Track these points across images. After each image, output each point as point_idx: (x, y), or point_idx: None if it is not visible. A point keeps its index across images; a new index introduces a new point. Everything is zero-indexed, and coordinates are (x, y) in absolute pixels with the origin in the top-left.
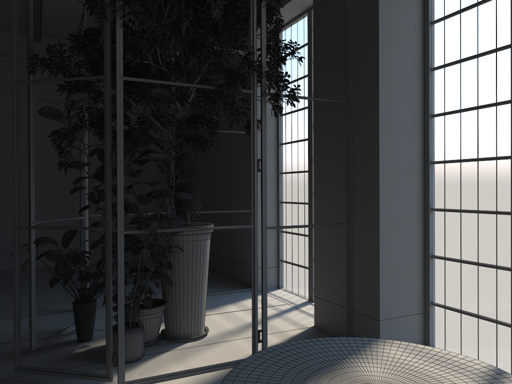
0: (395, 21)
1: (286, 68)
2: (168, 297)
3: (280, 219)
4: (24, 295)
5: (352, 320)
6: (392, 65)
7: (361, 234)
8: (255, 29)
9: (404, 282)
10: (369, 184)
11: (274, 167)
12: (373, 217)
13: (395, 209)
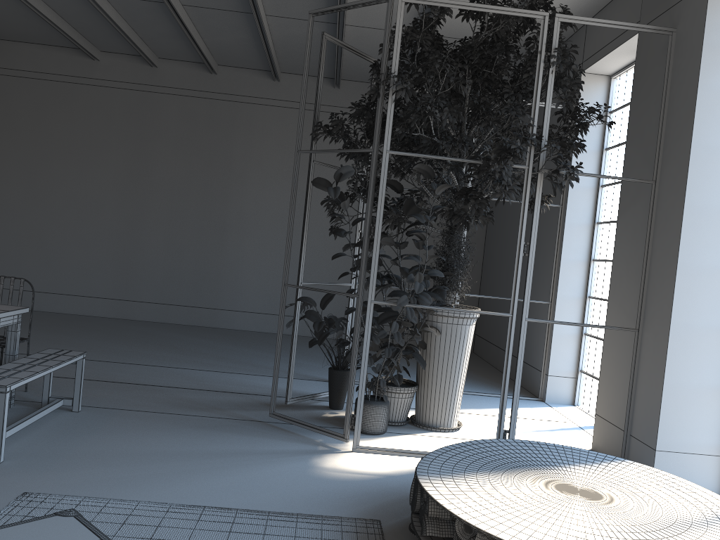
0: None
1: (615, 126)
2: (421, 380)
3: (585, 318)
4: None
5: (629, 447)
6: (712, 140)
7: (649, 344)
8: (538, 98)
9: (699, 411)
10: (665, 285)
11: (585, 251)
12: (664, 325)
13: (695, 319)
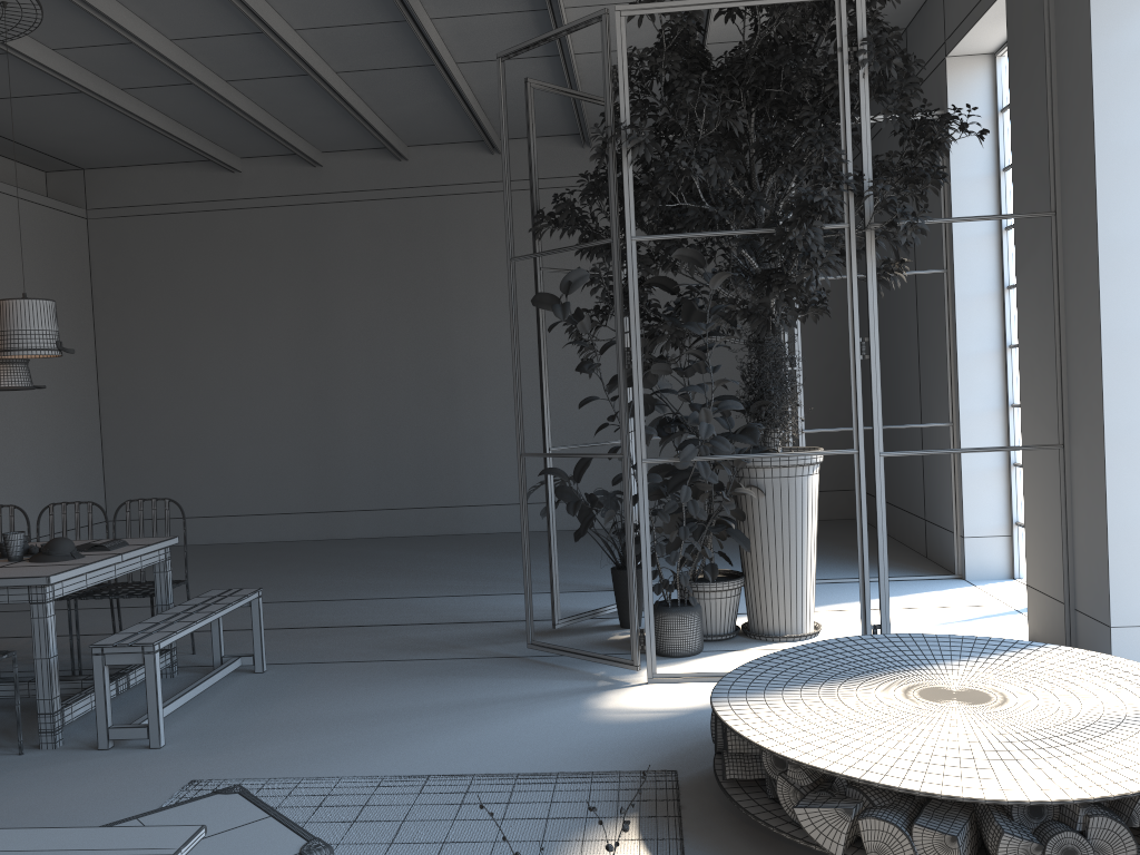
0: (1136, 46)
1: None
2: (747, 568)
3: (1011, 439)
4: (571, 565)
5: (1075, 628)
6: (1129, 134)
7: (1082, 465)
8: (848, 118)
9: None
10: (1089, 370)
11: (995, 335)
12: (1096, 433)
13: None
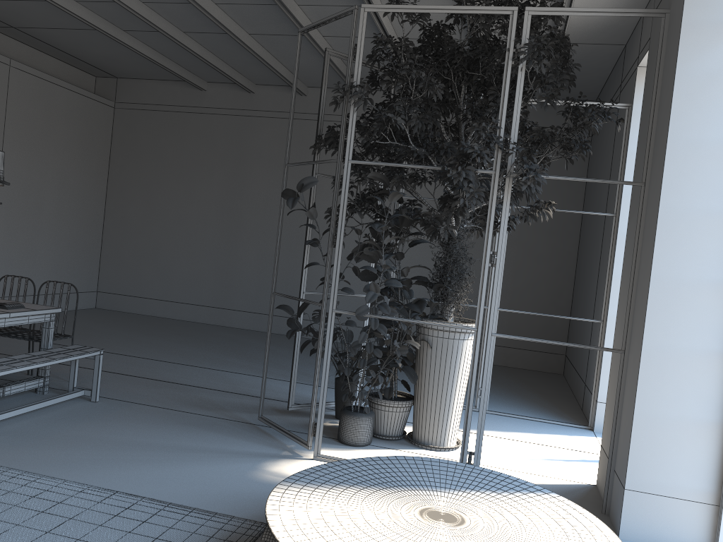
0: (710, 69)
1: None
2: (415, 394)
3: None
4: None
5: (612, 483)
6: (694, 133)
7: (631, 368)
8: (506, 98)
9: (680, 448)
10: (643, 300)
11: None
12: (639, 346)
13: (675, 340)
